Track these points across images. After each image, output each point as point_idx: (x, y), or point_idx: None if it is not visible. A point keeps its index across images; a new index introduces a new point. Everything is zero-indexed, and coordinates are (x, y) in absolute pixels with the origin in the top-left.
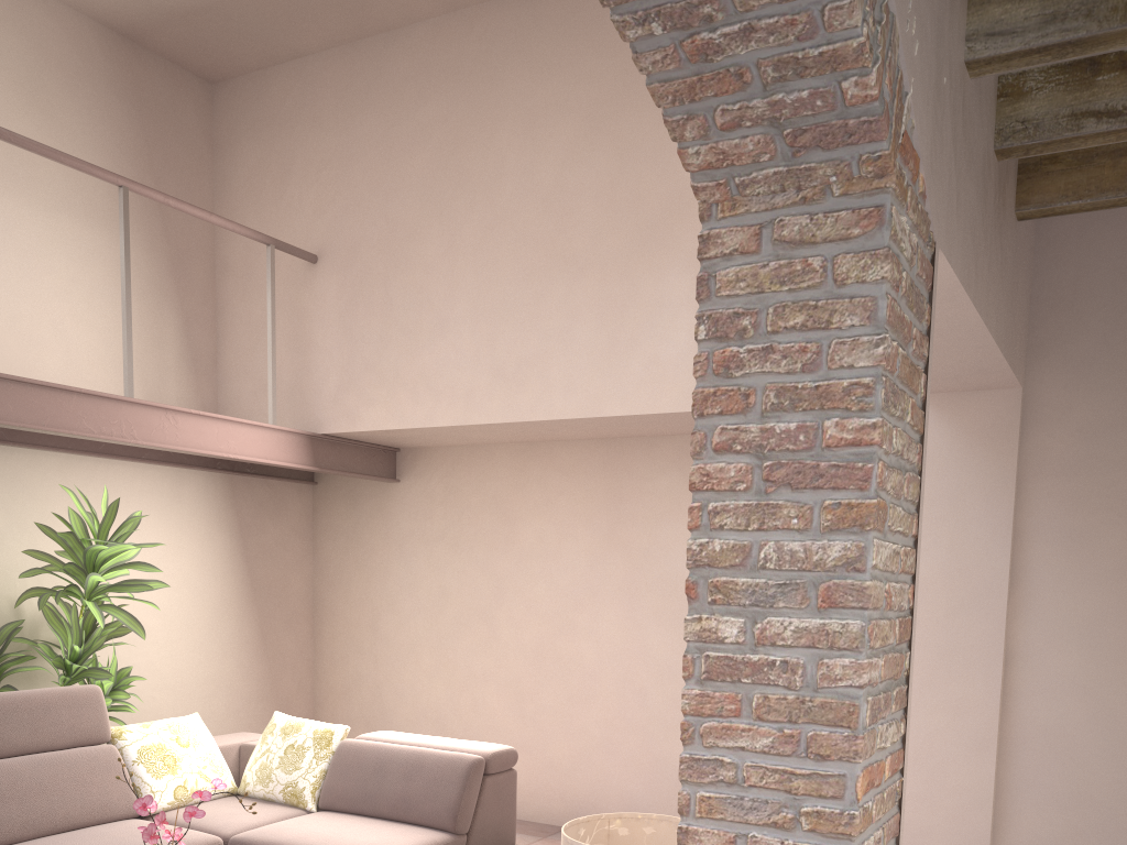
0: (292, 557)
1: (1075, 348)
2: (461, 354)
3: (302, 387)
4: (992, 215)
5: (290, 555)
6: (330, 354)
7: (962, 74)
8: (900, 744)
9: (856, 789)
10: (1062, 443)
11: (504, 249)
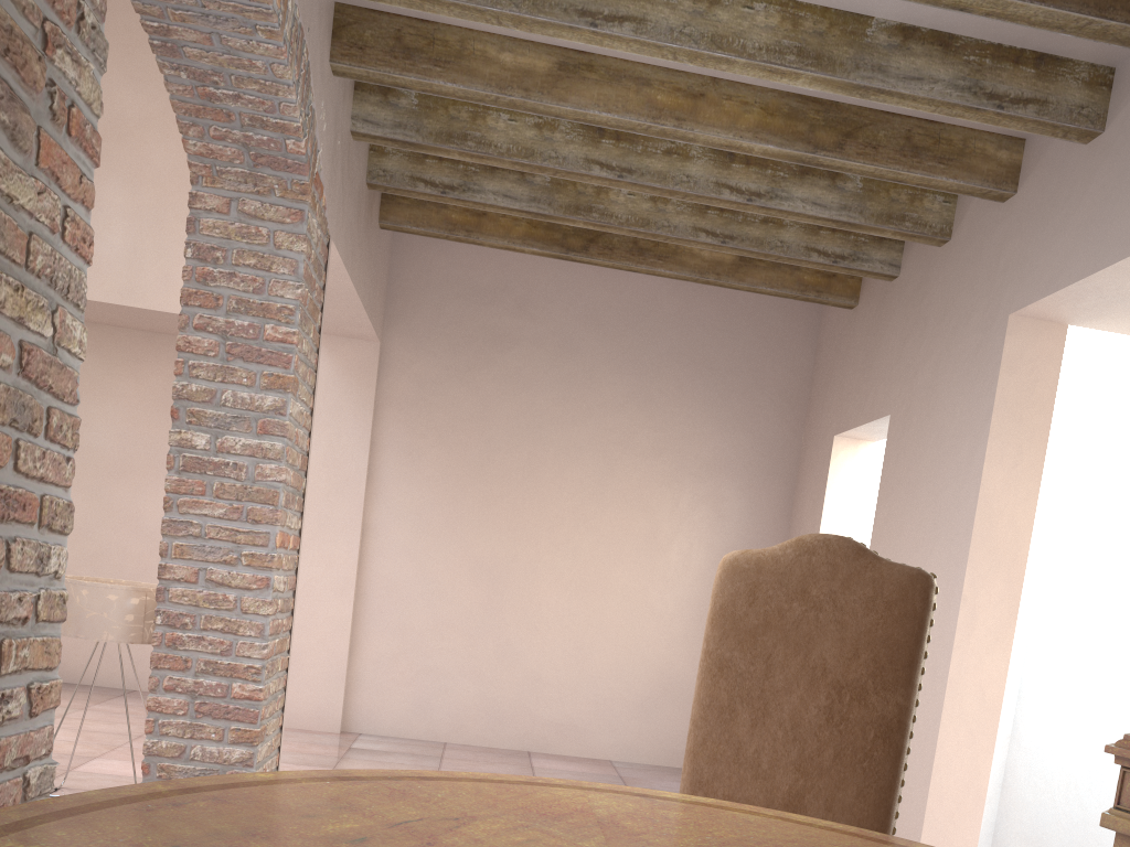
0: None
1: (415, 323)
2: None
3: None
4: (364, 223)
5: None
6: None
7: (349, 138)
8: (298, 534)
9: (276, 541)
10: (404, 387)
11: None
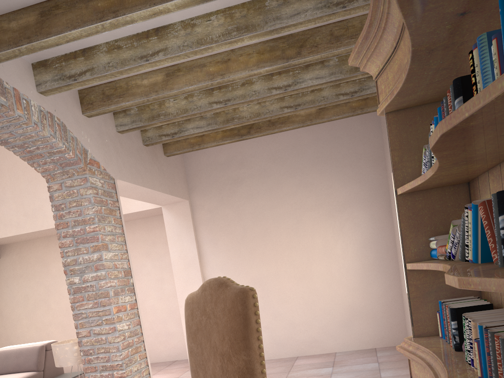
0: None
1: (201, 187)
2: (12, 210)
3: None
4: (148, 161)
5: None
6: None
7: (116, 135)
8: (136, 301)
9: (113, 311)
10: (204, 215)
11: (20, 172)
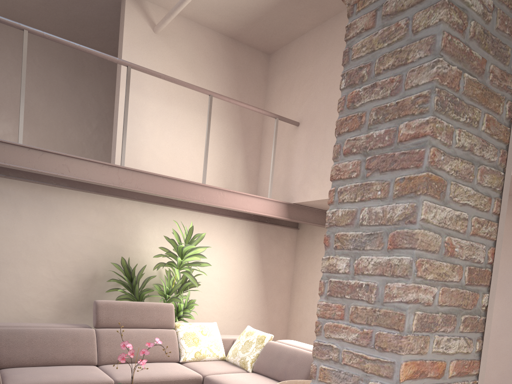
0: (283, 261)
1: None
2: None
3: (287, 182)
4: None
5: (282, 260)
6: (299, 166)
7: None
8: (478, 357)
9: (399, 373)
10: None
11: None
